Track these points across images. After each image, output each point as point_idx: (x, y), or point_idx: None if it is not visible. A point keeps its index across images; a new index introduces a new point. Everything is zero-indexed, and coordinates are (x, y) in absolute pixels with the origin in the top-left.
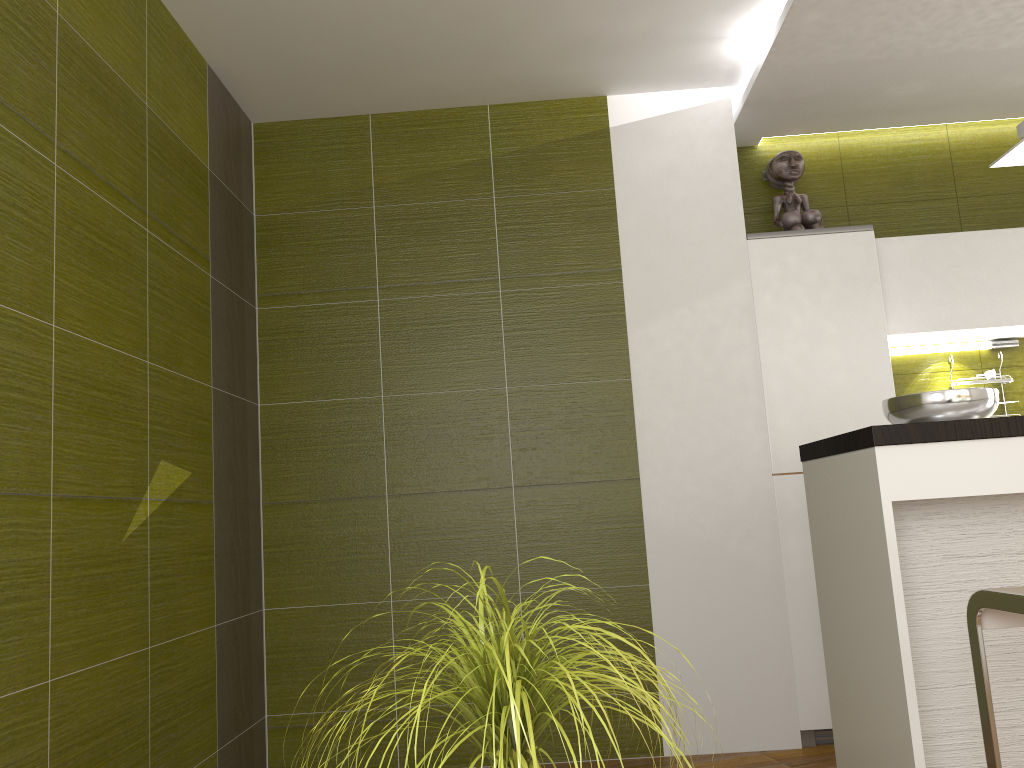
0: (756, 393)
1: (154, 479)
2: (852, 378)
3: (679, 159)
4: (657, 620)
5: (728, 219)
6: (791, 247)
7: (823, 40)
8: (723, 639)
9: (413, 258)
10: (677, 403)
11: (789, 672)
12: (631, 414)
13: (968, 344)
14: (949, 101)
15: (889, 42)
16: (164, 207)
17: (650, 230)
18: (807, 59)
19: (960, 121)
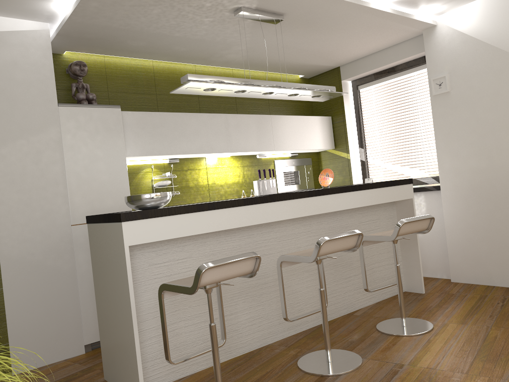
0: (63, 185)
1: None
2: (110, 177)
3: (20, 58)
4: (8, 306)
5: (48, 94)
6: (81, 112)
7: (98, 15)
8: (45, 309)
9: None
10: (19, 191)
11: (79, 319)
12: None
13: (160, 160)
14: (154, 51)
15: (129, 23)
16: None
17: (2, 95)
18: (90, 21)
19: (158, 60)
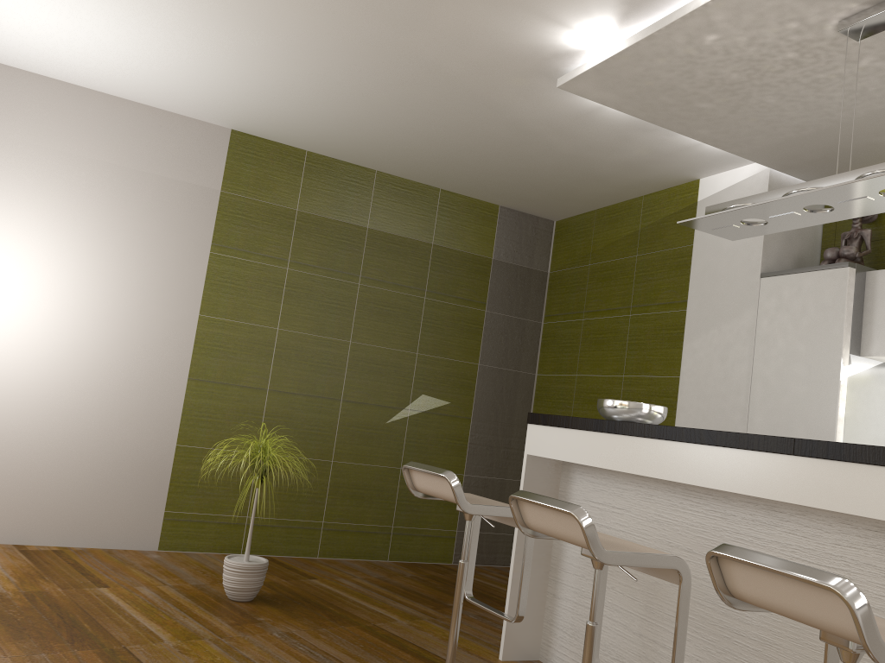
0: (745, 395)
1: (415, 402)
2: (809, 391)
3: None
4: None
5: (751, 262)
6: (787, 283)
7: (741, 136)
8: None
9: (599, 295)
10: (699, 396)
11: None
12: (675, 400)
13: None
14: None
15: (794, 124)
16: (442, 285)
17: (706, 273)
18: (757, 145)
19: None
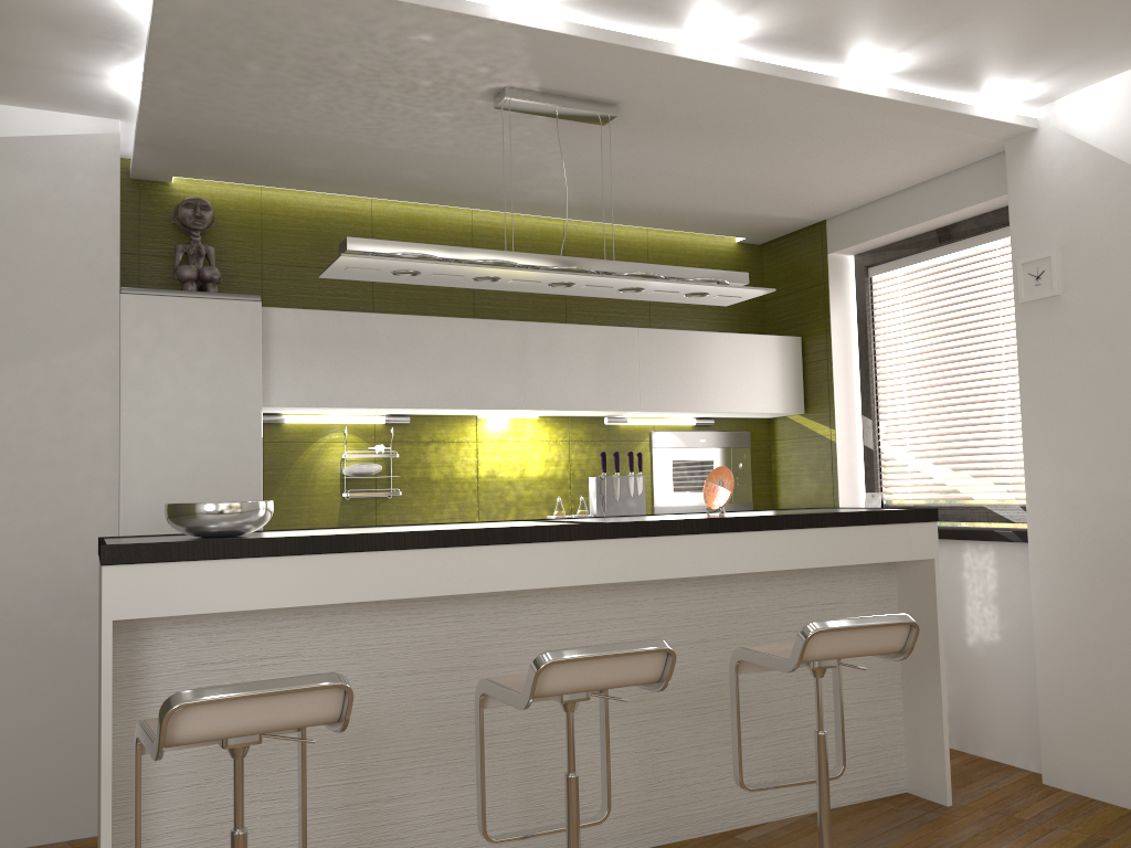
0: (111, 461)
1: None
2: (220, 451)
3: (49, 191)
4: None
5: (101, 268)
6: (171, 308)
7: (199, 105)
8: (40, 726)
9: None
10: (14, 467)
11: None
12: None
13: (364, 417)
14: (361, 180)
15: (273, 121)
16: None
17: (2, 267)
18: (189, 118)
19: (381, 198)
